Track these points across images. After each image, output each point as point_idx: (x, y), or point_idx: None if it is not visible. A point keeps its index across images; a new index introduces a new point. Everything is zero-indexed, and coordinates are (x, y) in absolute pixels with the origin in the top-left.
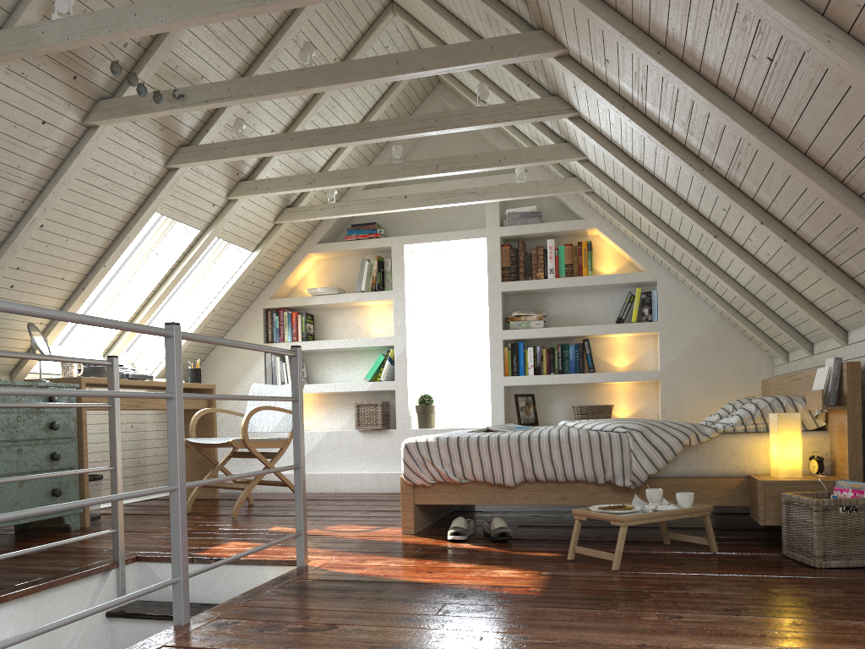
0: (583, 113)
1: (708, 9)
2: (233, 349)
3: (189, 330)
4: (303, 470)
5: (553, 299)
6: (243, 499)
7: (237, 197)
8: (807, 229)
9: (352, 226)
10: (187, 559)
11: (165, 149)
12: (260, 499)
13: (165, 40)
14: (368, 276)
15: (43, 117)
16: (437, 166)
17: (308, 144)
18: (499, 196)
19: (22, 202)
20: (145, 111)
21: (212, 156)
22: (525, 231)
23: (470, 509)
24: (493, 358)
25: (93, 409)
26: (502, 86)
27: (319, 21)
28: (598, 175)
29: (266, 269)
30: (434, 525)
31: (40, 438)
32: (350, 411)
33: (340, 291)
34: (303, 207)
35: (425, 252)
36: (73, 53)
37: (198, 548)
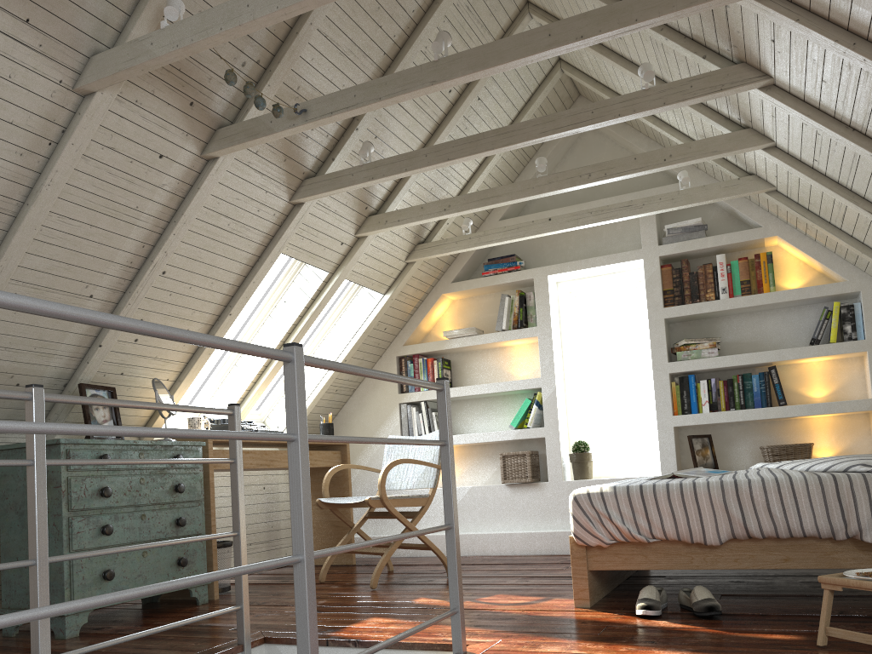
0: (780, 78)
1: None
2: (366, 401)
3: (320, 383)
4: (457, 531)
5: (727, 323)
6: (382, 565)
7: (367, 233)
8: None
9: (489, 261)
10: (318, 653)
11: (289, 182)
12: (400, 564)
13: (285, 55)
14: (509, 313)
15: (160, 150)
16: (589, 174)
17: (443, 159)
18: (660, 207)
19: (142, 246)
20: (266, 134)
21: (339, 185)
22: (689, 247)
23: (648, 574)
24: (659, 395)
25: (221, 469)
26: (662, 75)
27: (450, 29)
28: (790, 162)
29: (398, 314)
30: (611, 594)
31: (164, 502)
32: (494, 464)
33: (478, 331)
34: (436, 242)
35: (571, 282)
36: (188, 76)
37: (334, 626)
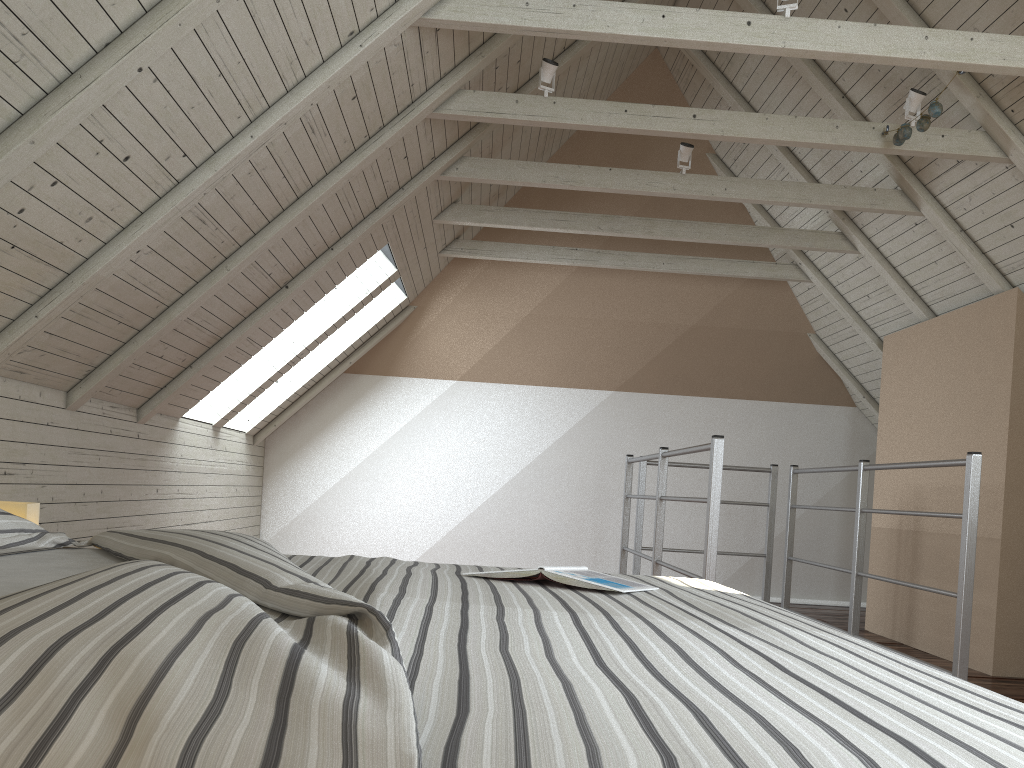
0: None
1: (309, 243)
2: None
3: None
4: None
5: None
6: None
7: None
8: (110, 281)
9: None
10: None
11: None
12: None
13: None
14: None
15: None
16: None
17: None
18: None
19: None
20: None
21: None
22: None
23: None
24: None
25: None
26: None
27: None
28: None
29: None
30: None
31: None
32: None
33: None
34: None
35: None
36: None
37: None
